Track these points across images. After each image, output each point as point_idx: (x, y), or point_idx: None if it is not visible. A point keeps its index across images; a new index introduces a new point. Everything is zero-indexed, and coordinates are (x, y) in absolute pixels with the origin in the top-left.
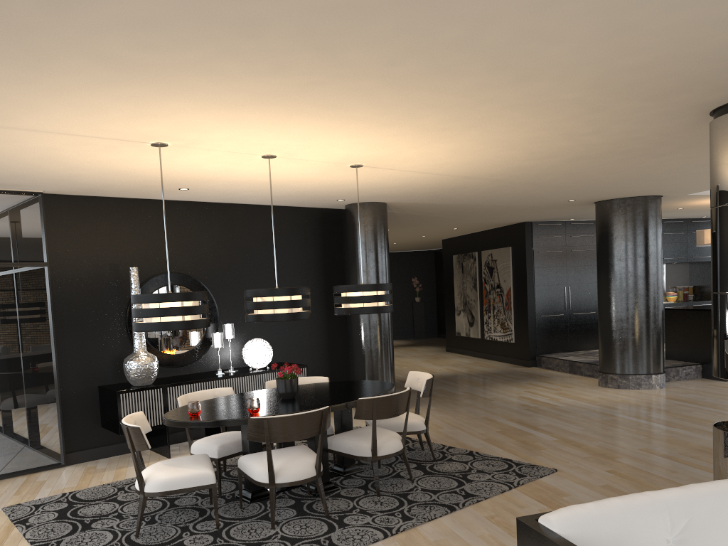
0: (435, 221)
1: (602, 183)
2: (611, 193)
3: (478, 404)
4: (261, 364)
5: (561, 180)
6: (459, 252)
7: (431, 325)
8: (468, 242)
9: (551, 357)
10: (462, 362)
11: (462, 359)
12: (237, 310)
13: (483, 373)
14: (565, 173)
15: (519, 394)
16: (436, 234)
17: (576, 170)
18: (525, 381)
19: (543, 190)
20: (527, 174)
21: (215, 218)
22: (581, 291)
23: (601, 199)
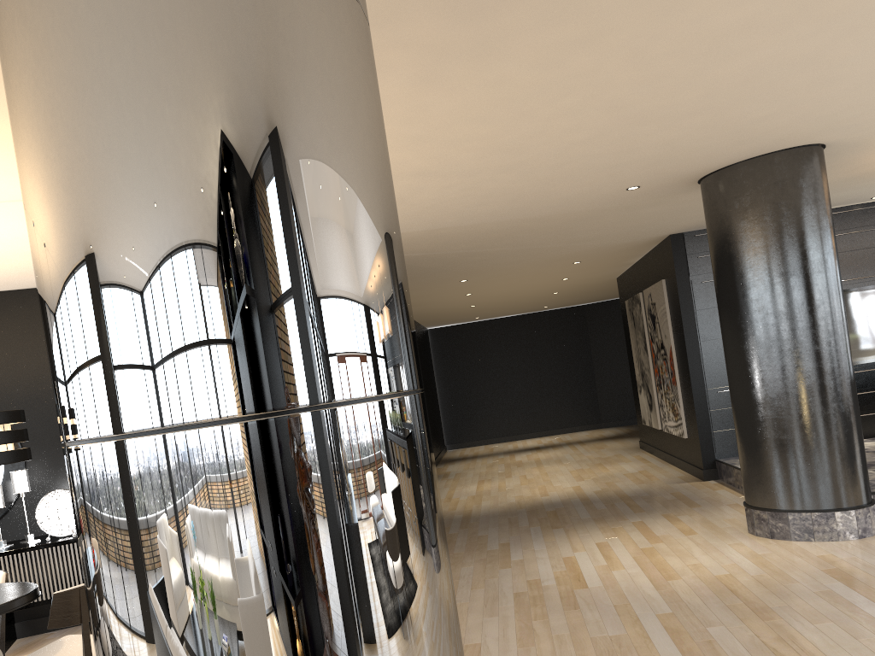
0: (494, 258)
1: (579, 145)
2: (677, 160)
3: (470, 576)
4: (58, 531)
5: (460, 157)
6: (630, 294)
7: None
8: (634, 279)
9: (730, 464)
10: (623, 471)
11: (634, 464)
12: (59, 445)
13: (608, 497)
14: (410, 141)
15: (577, 550)
16: (575, 273)
17: (413, 131)
18: (642, 516)
19: (499, 181)
20: None
21: (9, 314)
22: None
23: (692, 175)
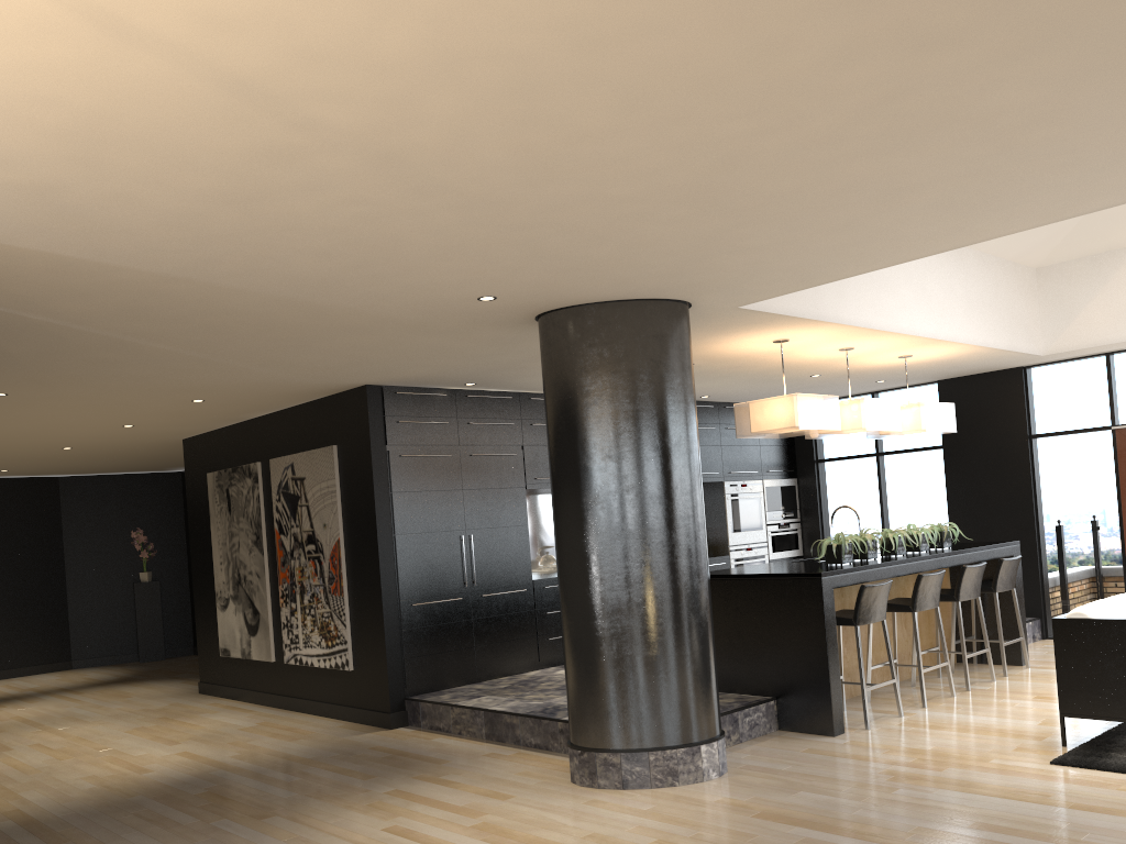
0: (125, 364)
1: (594, 205)
2: (592, 274)
3: None
4: None
5: (482, 153)
6: (221, 464)
7: (178, 629)
8: (241, 442)
9: (442, 702)
10: (230, 725)
11: (232, 715)
12: None
13: (275, 762)
14: (508, 87)
15: None
16: (157, 419)
17: (552, 67)
18: (386, 783)
19: (419, 223)
20: (365, 52)
21: None
22: (497, 545)
23: (557, 302)
